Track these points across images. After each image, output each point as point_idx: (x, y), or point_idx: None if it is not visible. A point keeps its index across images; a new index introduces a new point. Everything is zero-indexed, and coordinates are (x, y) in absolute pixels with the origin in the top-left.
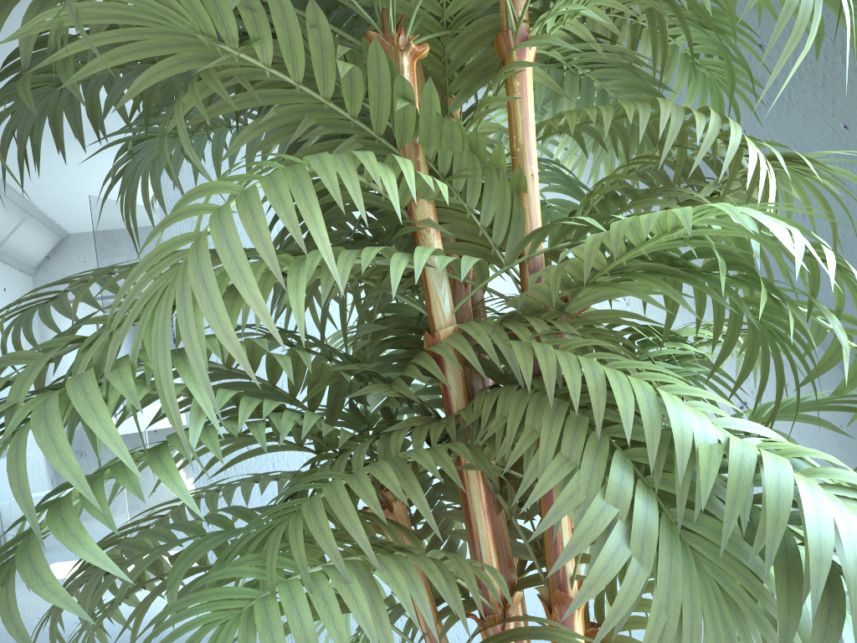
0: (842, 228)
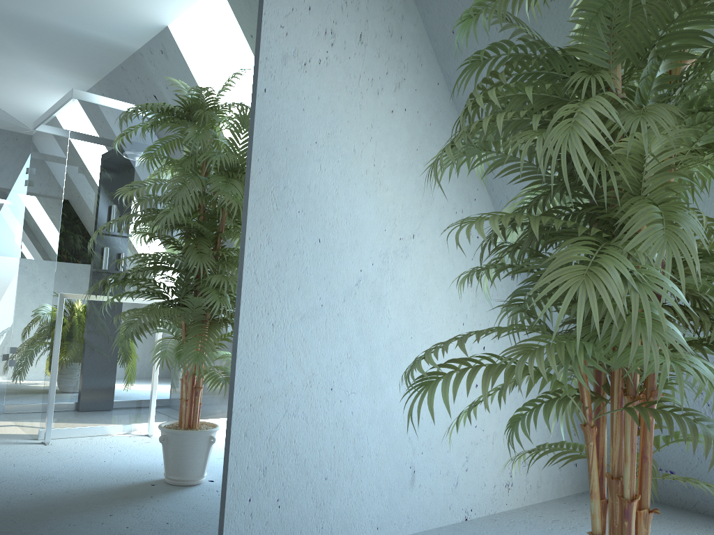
0: None
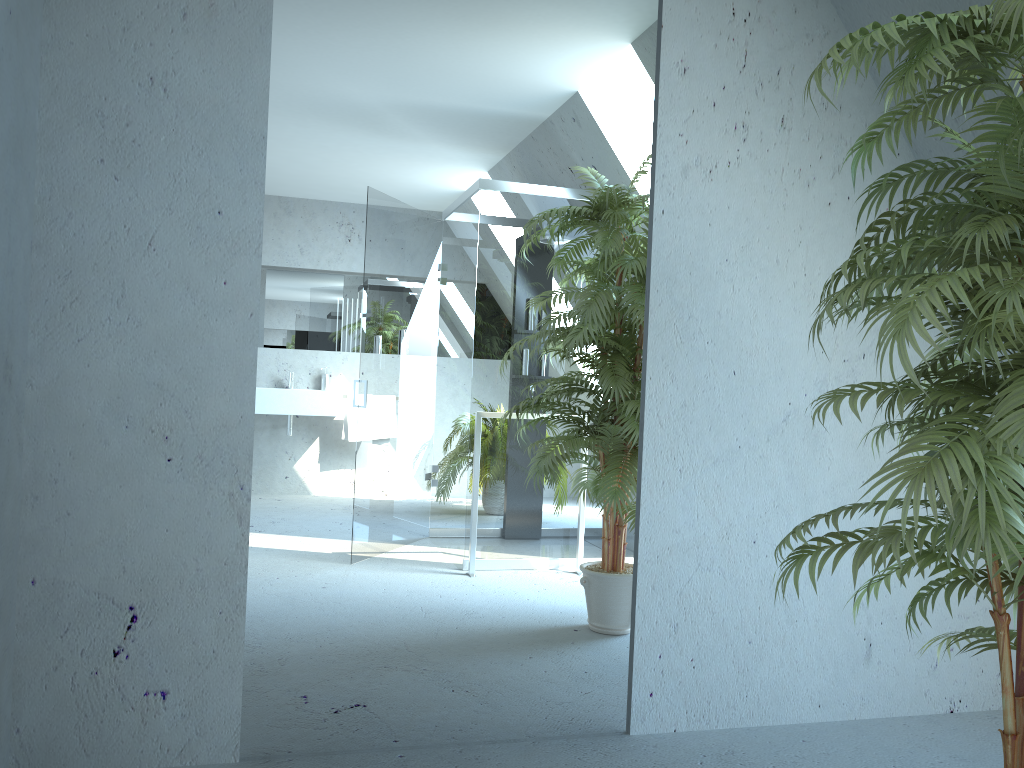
0: None
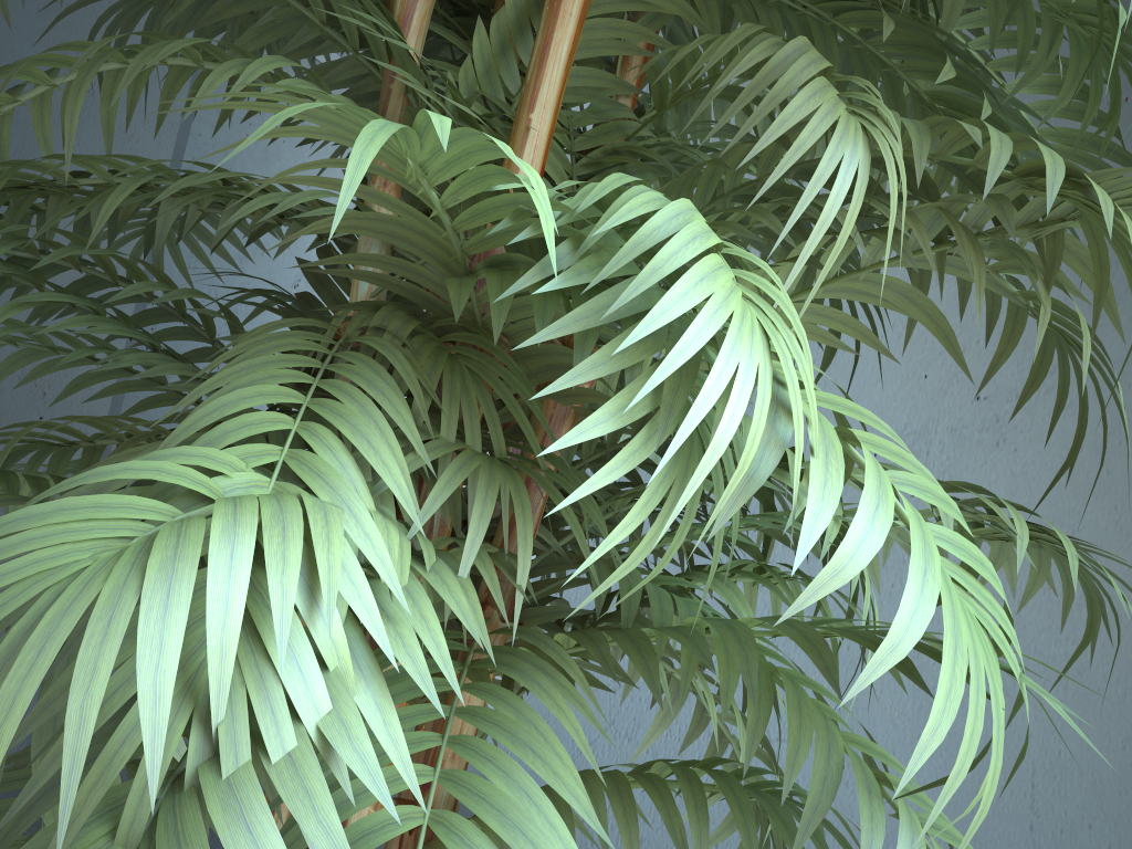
0: None
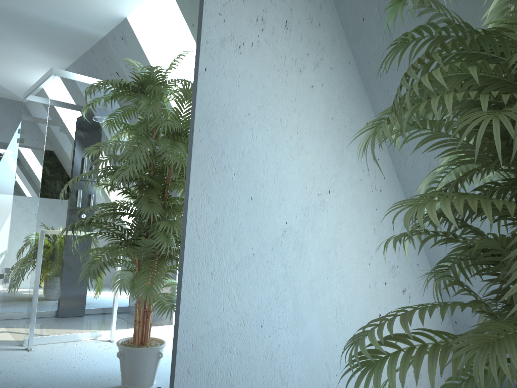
0: (478, 221)
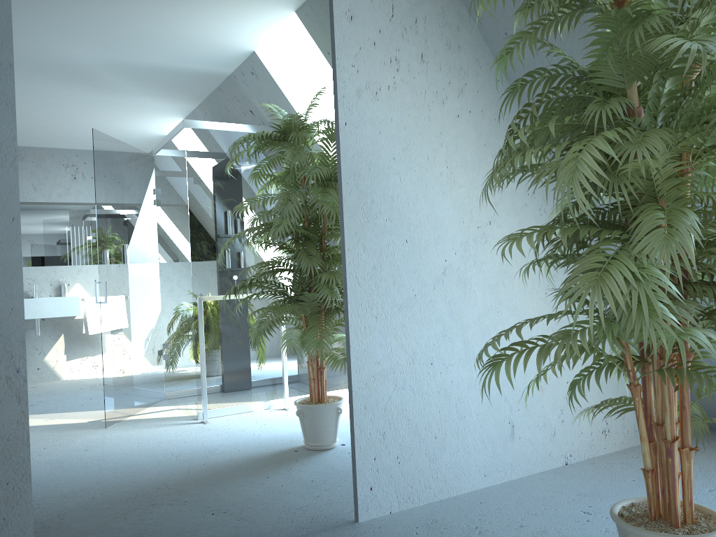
0: None
